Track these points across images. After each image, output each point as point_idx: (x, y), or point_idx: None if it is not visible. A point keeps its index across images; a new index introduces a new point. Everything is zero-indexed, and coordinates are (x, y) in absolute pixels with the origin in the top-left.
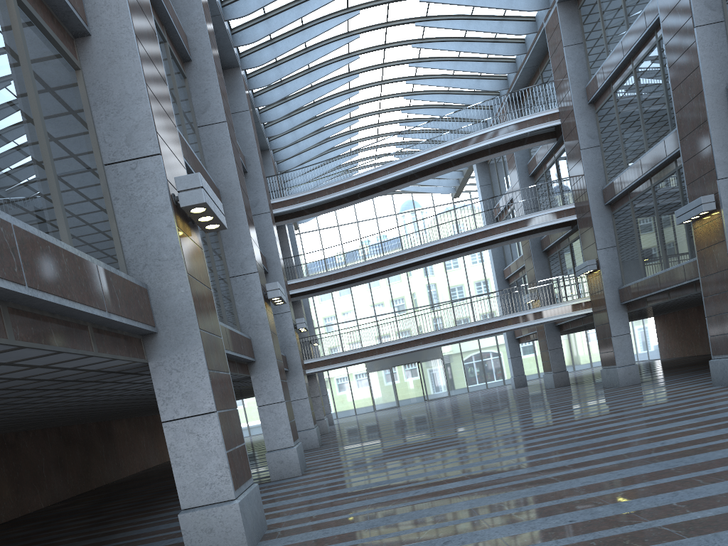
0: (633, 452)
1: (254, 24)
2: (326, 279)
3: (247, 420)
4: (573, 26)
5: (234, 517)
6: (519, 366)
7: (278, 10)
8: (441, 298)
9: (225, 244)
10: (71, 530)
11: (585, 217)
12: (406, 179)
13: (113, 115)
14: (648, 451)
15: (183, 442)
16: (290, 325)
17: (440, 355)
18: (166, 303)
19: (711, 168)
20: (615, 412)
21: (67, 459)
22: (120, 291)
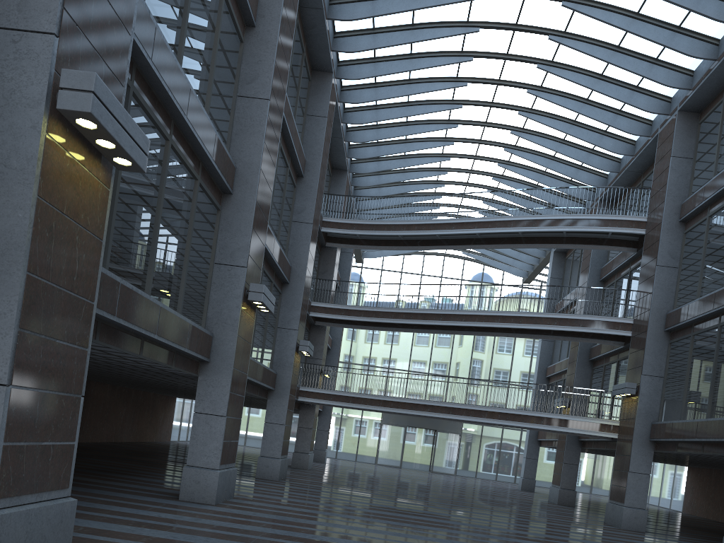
0: None
1: (359, 35)
2: (356, 313)
3: (246, 429)
4: (687, 139)
5: None
6: (532, 469)
7: (388, 28)
8: (479, 375)
9: (222, 227)
10: None
11: (640, 336)
12: (470, 241)
13: None
14: None
15: None
16: (292, 344)
17: (459, 430)
18: None
19: None
20: None
21: None
22: None
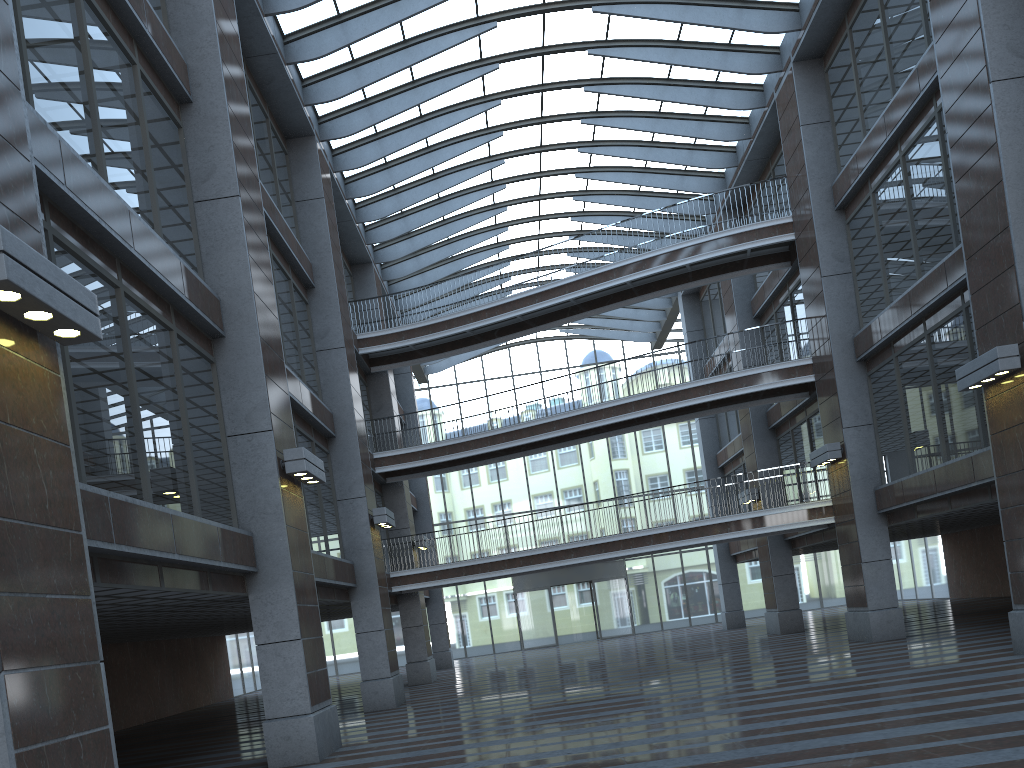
0: None
1: (336, 74)
2: (438, 453)
3: (334, 652)
4: (816, 97)
5: None
6: (734, 597)
7: (373, 55)
8: (628, 490)
9: (224, 385)
10: None
11: (826, 378)
12: (565, 312)
13: None
14: None
15: None
16: (363, 518)
17: (623, 573)
18: None
19: (1014, 302)
20: (844, 690)
21: None
22: None
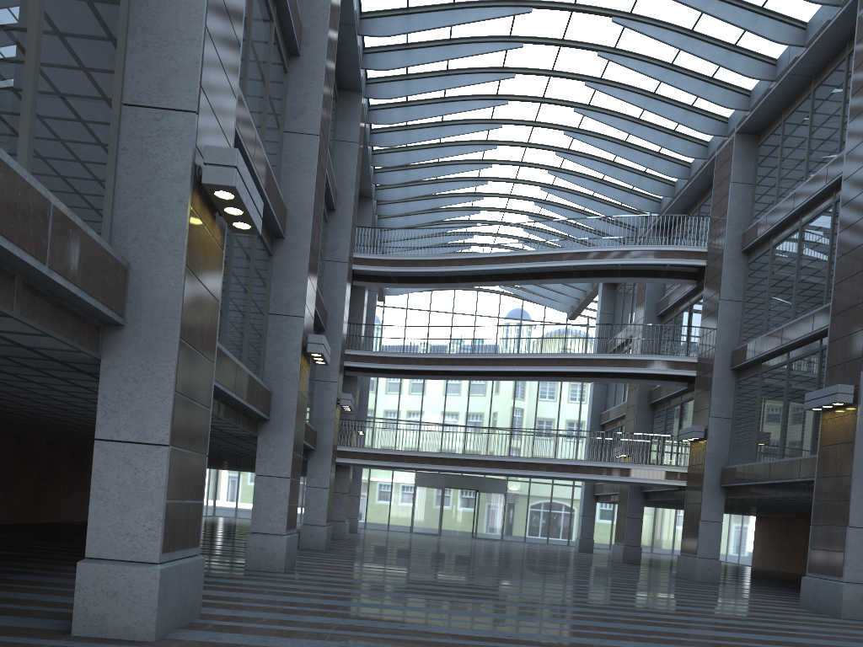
0: None
1: (391, 50)
2: (393, 361)
3: None
4: (746, 163)
5: (150, 587)
6: (589, 528)
7: (423, 44)
8: (523, 425)
9: (275, 274)
10: None
11: (705, 376)
12: (517, 276)
13: (152, 49)
14: None
15: (113, 472)
16: (332, 398)
17: (504, 490)
18: (147, 294)
19: (858, 355)
20: (677, 604)
21: (18, 478)
22: (81, 251)
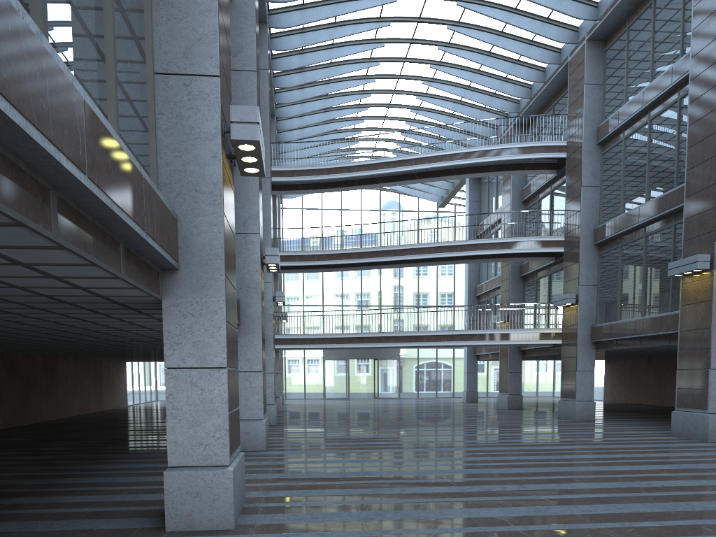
0: (621, 488)
1: None
2: (309, 258)
3: None
4: (597, 66)
5: (225, 485)
6: (473, 382)
7: None
8: (408, 301)
9: None
10: (10, 465)
11: (573, 251)
12: (406, 177)
13: (175, 21)
14: (636, 489)
15: (183, 394)
16: (269, 296)
17: (397, 356)
18: (195, 240)
19: (712, 229)
20: (582, 444)
21: (6, 388)
22: (157, 213)
